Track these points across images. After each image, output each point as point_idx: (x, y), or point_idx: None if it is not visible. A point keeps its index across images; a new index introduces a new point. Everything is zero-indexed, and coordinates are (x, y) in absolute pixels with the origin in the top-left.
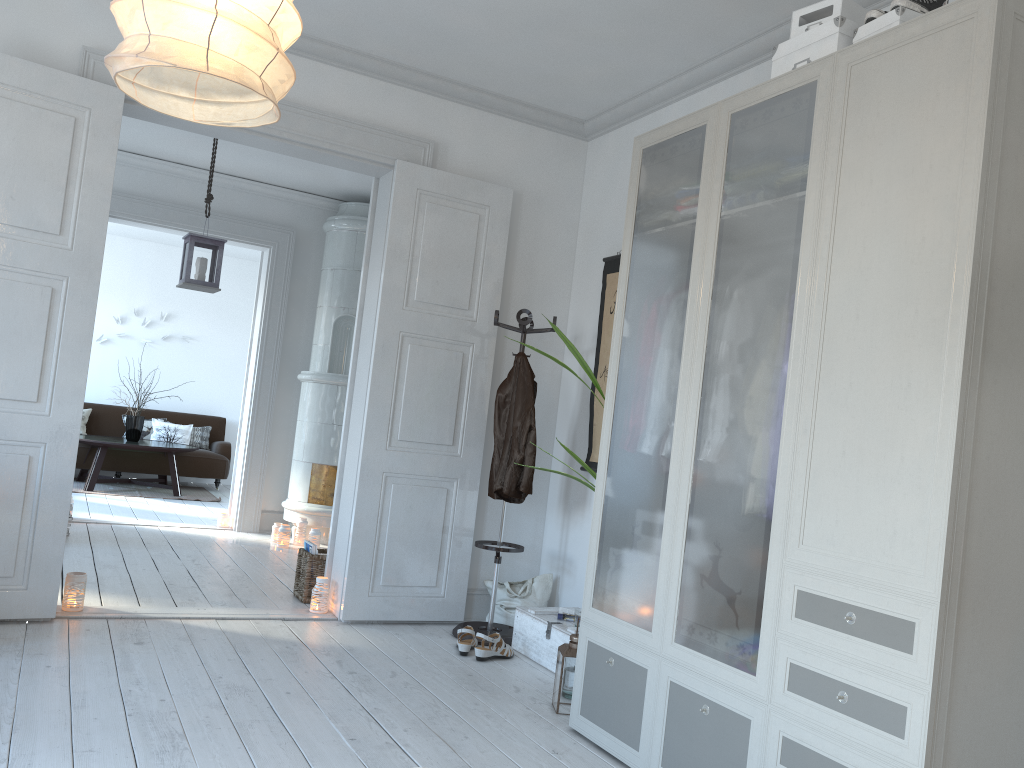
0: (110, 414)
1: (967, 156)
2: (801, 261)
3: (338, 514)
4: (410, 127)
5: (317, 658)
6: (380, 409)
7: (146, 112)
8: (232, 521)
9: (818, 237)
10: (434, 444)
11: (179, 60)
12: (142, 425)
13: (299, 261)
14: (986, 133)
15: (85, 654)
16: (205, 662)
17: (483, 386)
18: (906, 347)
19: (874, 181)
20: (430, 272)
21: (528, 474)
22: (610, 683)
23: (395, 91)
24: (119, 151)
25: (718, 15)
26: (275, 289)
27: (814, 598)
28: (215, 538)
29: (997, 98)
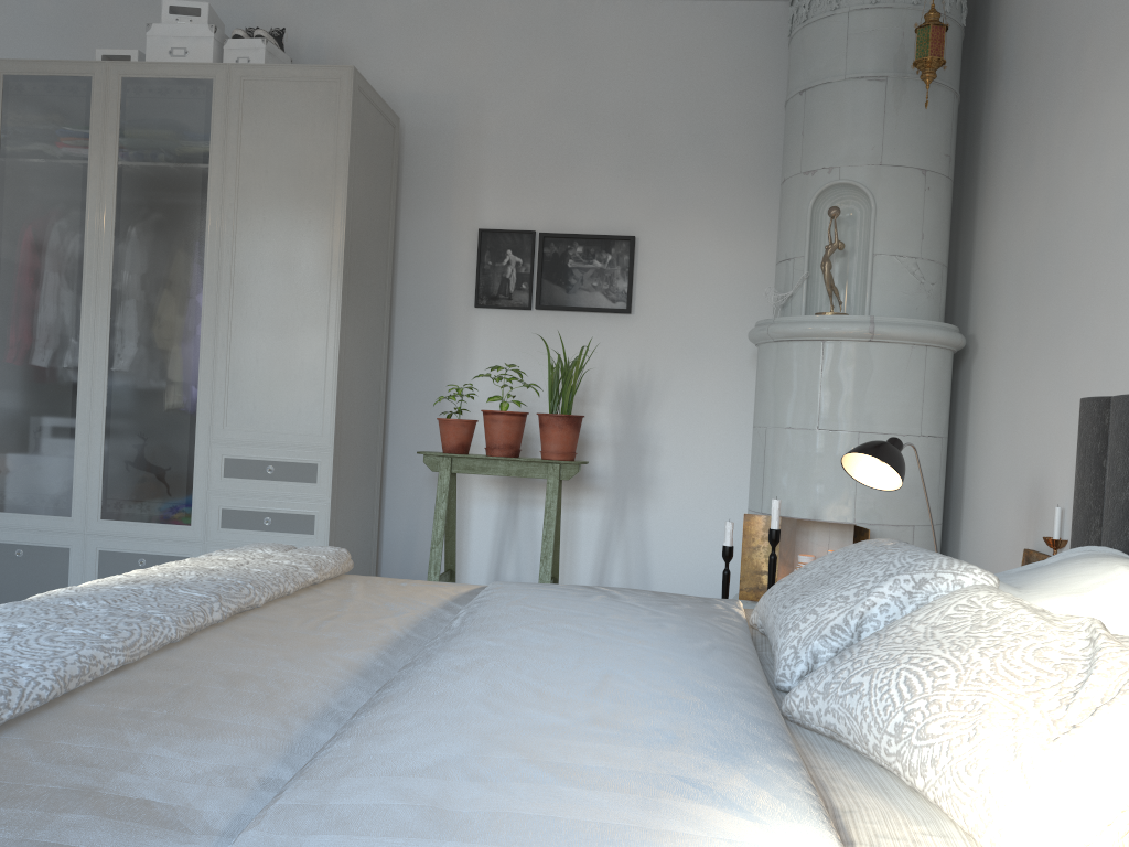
0: None
1: (338, 173)
2: (209, 219)
3: None
4: None
5: None
6: None
7: None
8: None
9: (224, 203)
10: None
11: None
12: None
13: None
14: (349, 161)
15: None
16: None
17: None
18: (301, 291)
19: (269, 172)
20: None
21: None
22: (21, 571)
23: None
24: None
25: None
26: None
27: (240, 461)
28: None
29: (353, 139)
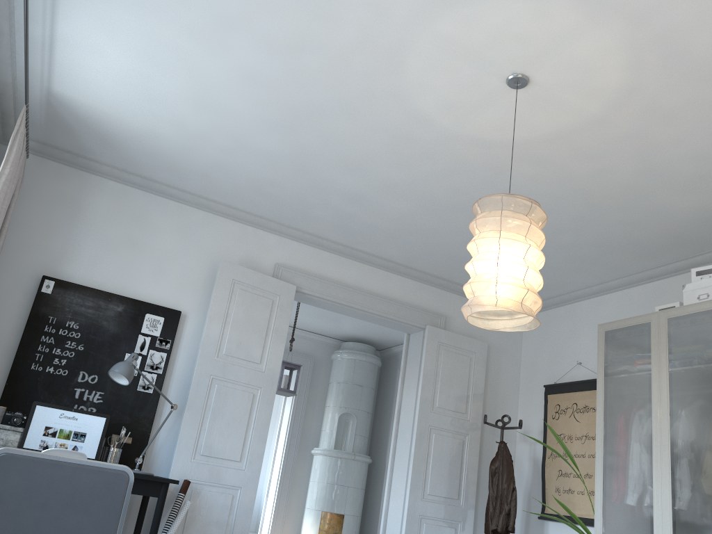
0: None
1: None
2: None
3: None
4: (432, 307)
5: None
6: (418, 473)
7: (300, 296)
8: None
9: None
10: (447, 498)
11: (514, 308)
12: None
13: (314, 376)
14: None
15: None
16: None
17: (474, 461)
18: None
19: None
20: (445, 390)
21: (513, 519)
22: None
23: (424, 287)
24: None
25: (625, 260)
26: (300, 394)
27: None
28: None
29: None
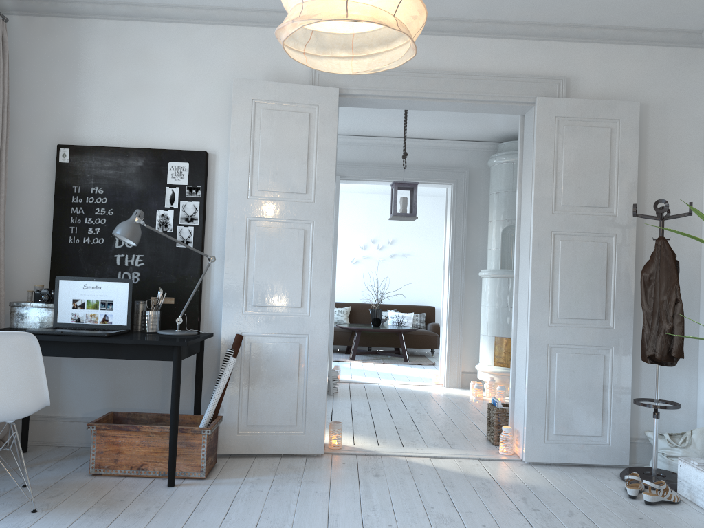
0: (362, 309)
1: None
2: None
3: (515, 377)
4: (545, 70)
5: (506, 494)
6: (540, 294)
7: (354, 100)
8: (442, 380)
9: None
10: (589, 319)
11: (324, 15)
12: (381, 315)
13: (472, 191)
14: None
15: (340, 483)
16: (421, 494)
17: (628, 268)
18: None
19: None
20: (572, 181)
21: (678, 341)
22: None
23: (530, 45)
24: (349, 136)
25: None
26: (457, 213)
27: None
28: (430, 392)
29: None
